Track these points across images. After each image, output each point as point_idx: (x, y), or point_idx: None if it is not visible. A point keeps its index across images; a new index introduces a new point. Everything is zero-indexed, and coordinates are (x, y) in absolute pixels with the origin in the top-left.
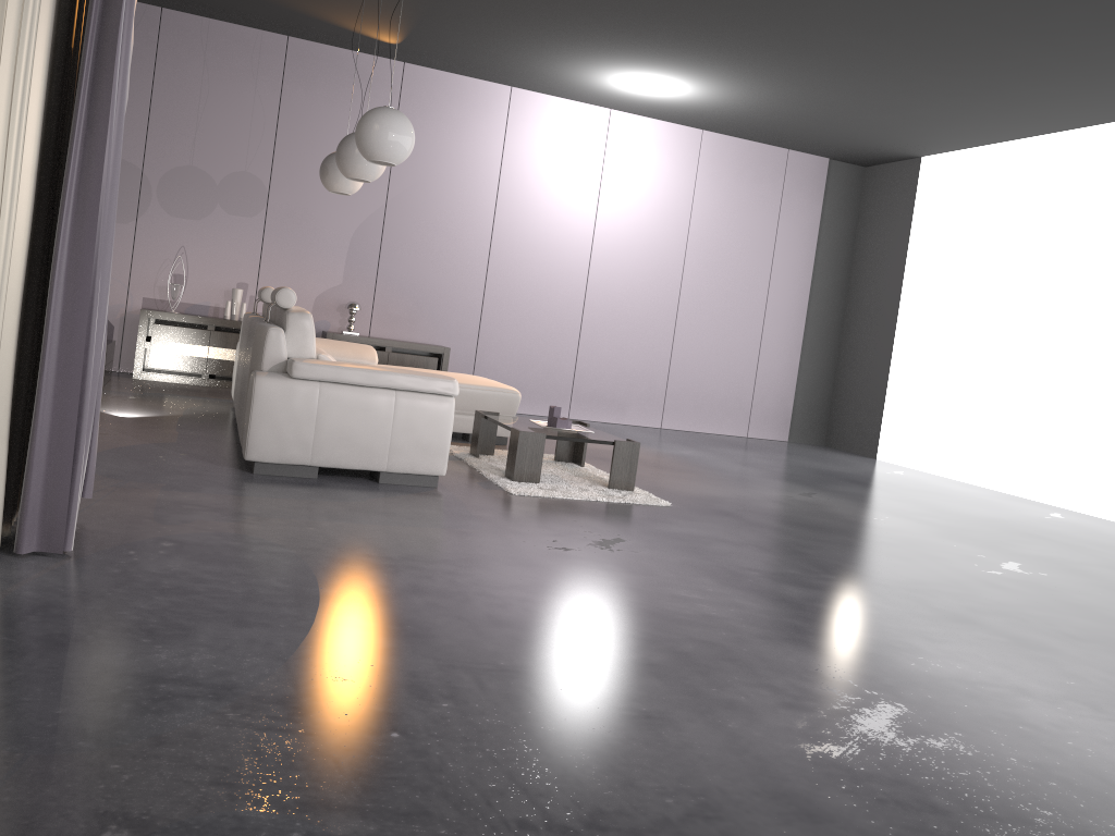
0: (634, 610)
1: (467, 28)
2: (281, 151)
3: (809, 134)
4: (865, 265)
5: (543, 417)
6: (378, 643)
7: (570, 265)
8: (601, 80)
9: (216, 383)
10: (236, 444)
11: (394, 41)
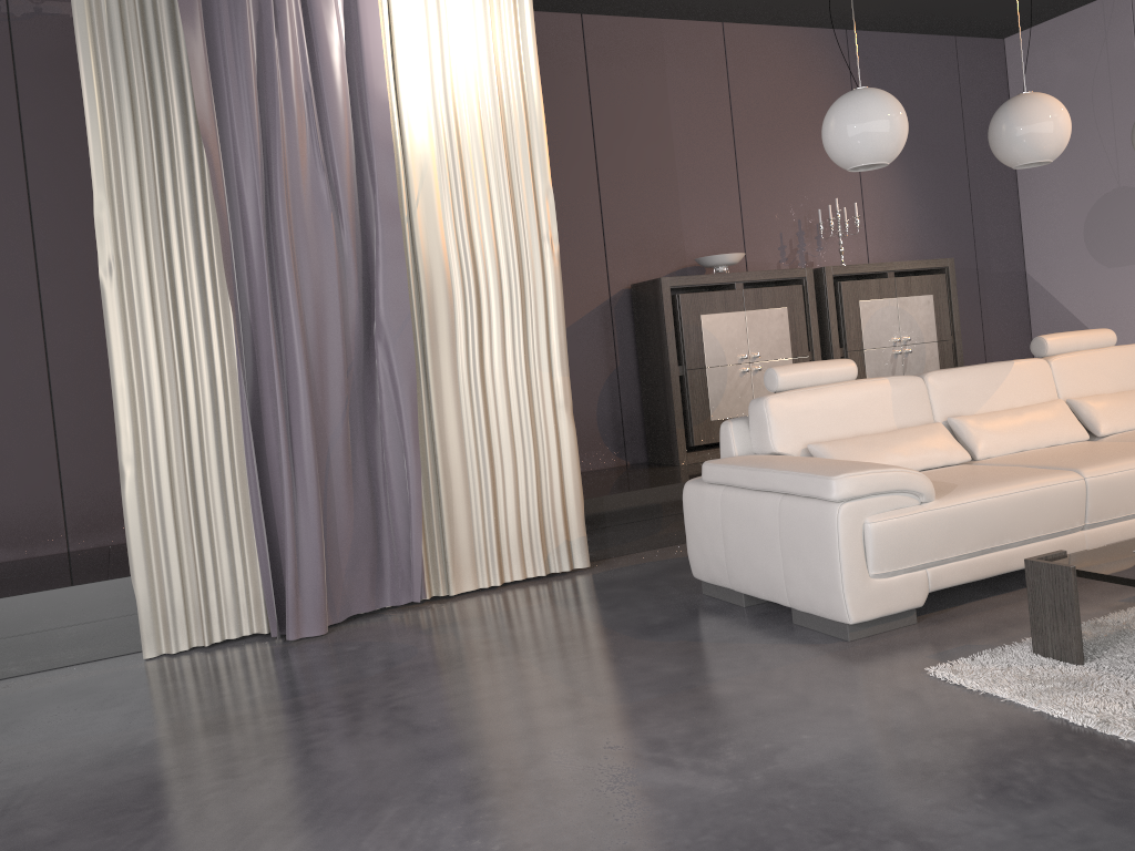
0: (246, 843)
1: None
2: None
3: None
4: None
5: None
6: (85, 756)
7: None
8: None
9: None
10: None
11: None
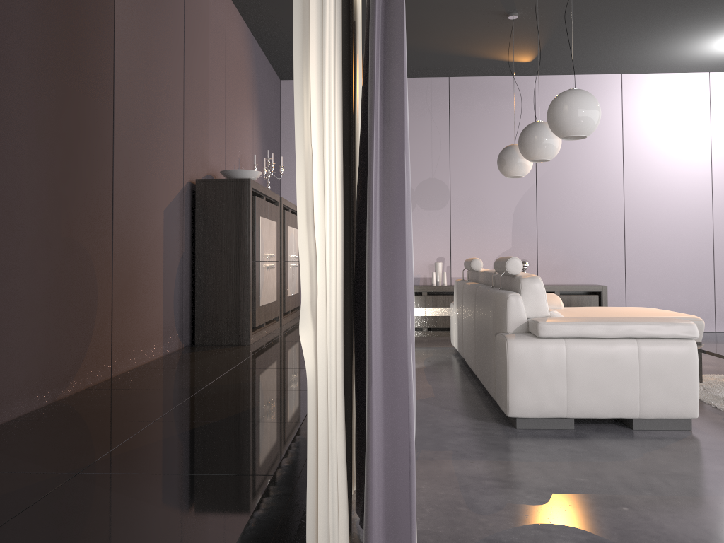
0: None
1: (592, 31)
2: (454, 159)
3: None
4: None
5: None
6: None
7: (694, 204)
8: (706, 47)
9: (432, 334)
10: (481, 393)
11: (529, 60)
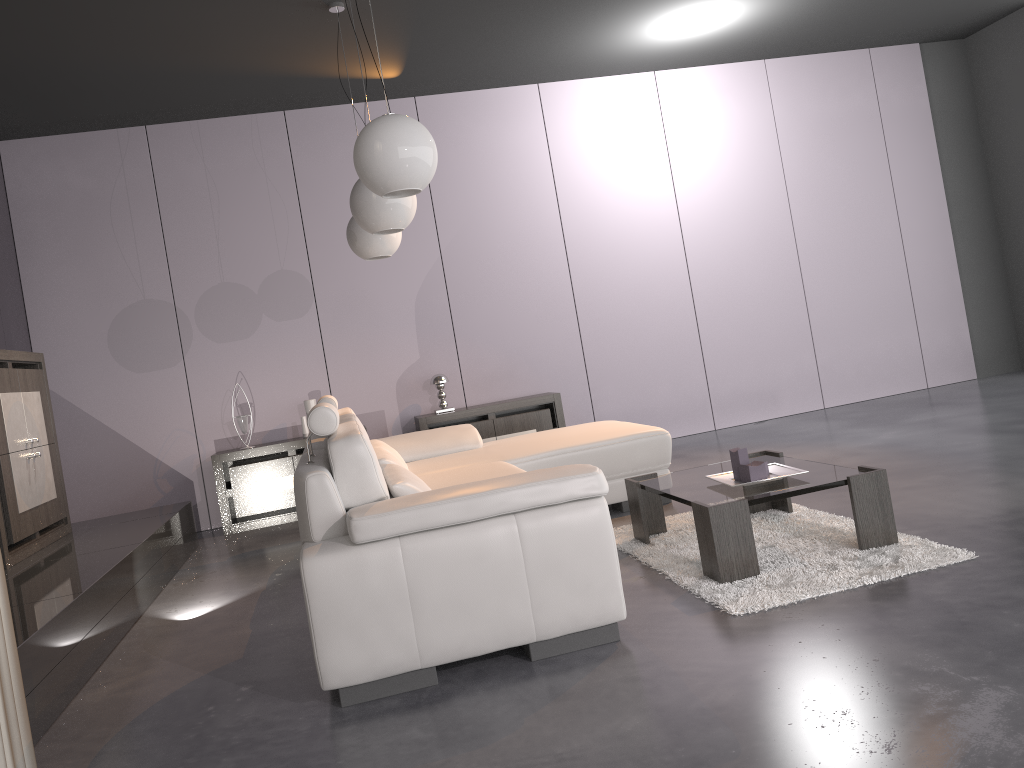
0: None
1: (468, 23)
2: (312, 236)
3: (895, 17)
4: (1003, 147)
5: (687, 437)
6: None
7: (662, 257)
8: (637, 35)
9: None
10: None
11: (395, 74)
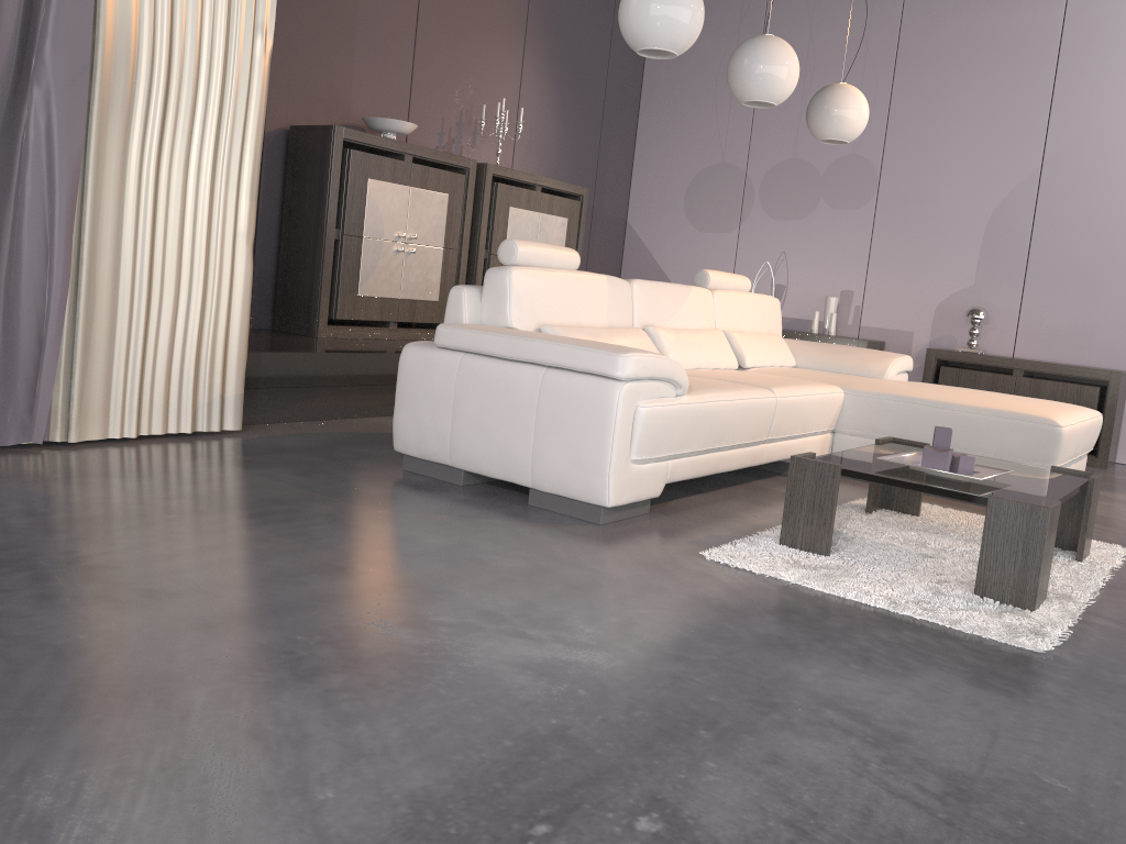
0: None
1: None
2: (895, 121)
3: None
4: None
5: None
6: None
7: None
8: None
9: None
10: None
11: None
